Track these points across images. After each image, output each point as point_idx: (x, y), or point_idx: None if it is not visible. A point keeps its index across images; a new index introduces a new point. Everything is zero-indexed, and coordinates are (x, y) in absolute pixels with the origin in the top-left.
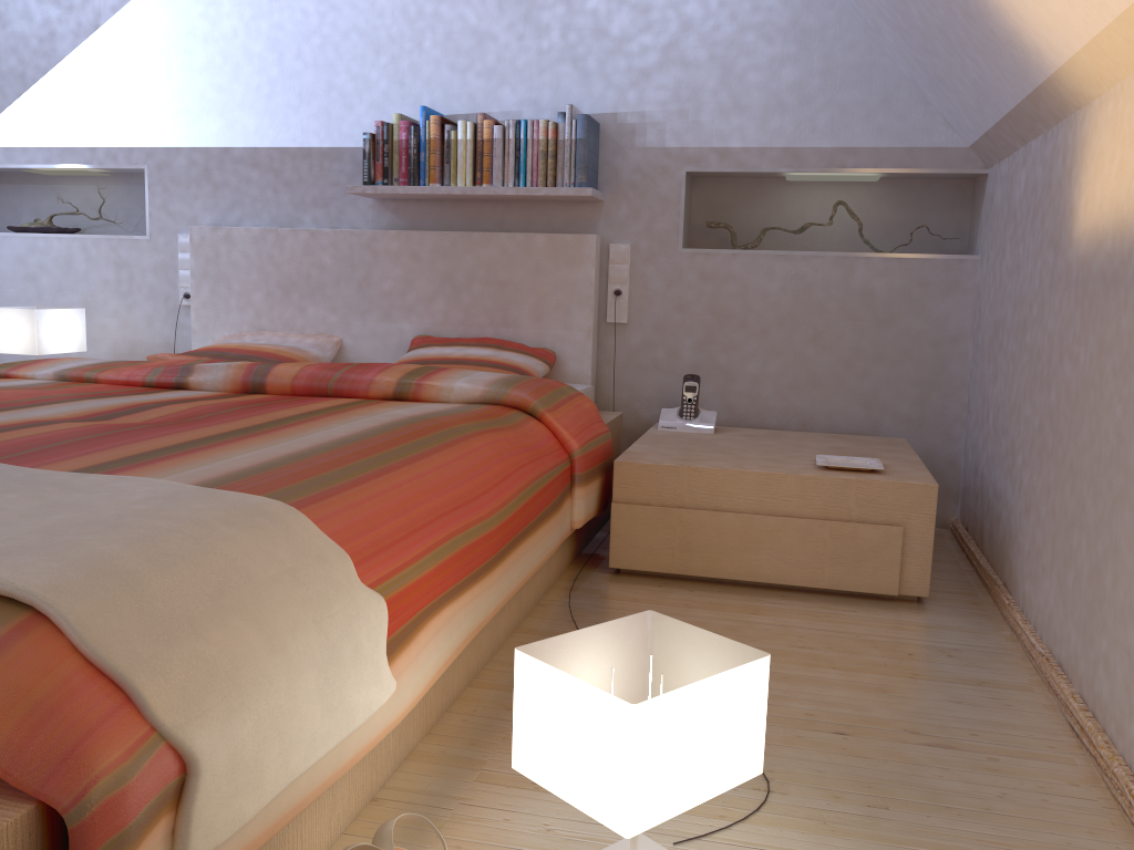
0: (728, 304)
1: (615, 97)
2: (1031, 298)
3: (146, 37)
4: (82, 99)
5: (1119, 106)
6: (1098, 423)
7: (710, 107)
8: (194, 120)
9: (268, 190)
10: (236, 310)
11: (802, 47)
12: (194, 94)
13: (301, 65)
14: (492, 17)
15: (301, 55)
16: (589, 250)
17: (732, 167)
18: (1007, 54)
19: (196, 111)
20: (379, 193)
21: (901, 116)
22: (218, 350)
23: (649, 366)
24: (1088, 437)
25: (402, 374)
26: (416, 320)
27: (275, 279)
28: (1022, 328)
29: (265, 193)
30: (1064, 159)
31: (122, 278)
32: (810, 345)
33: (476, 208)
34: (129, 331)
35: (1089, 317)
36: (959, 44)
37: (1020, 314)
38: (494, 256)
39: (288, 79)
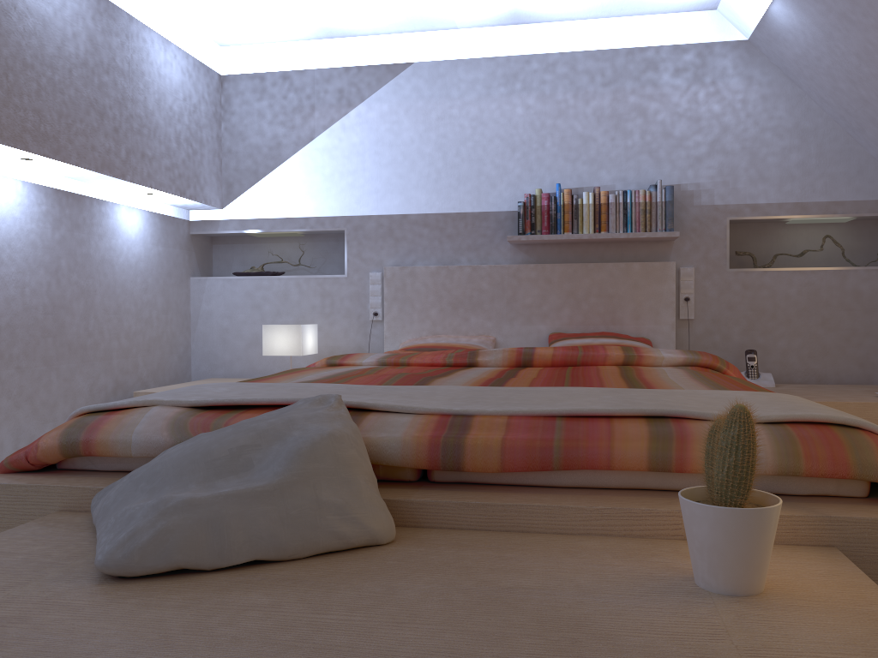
0: (762, 304)
1: (678, 174)
2: None
3: (348, 144)
4: (299, 185)
5: None
6: None
7: (743, 179)
8: (381, 197)
9: (435, 241)
10: (417, 321)
11: (802, 140)
12: (381, 180)
13: (459, 160)
14: (592, 126)
15: (459, 154)
16: (671, 272)
17: (760, 216)
18: None
19: (383, 191)
20: (530, 239)
21: (871, 181)
22: (425, 347)
23: (710, 347)
24: None
25: (621, 350)
26: (549, 322)
27: (446, 299)
28: None
29: (432, 243)
30: None
31: (325, 304)
32: (820, 328)
33: (584, 248)
34: (329, 340)
35: None
36: None
37: None
38: (604, 278)
39: (449, 169)
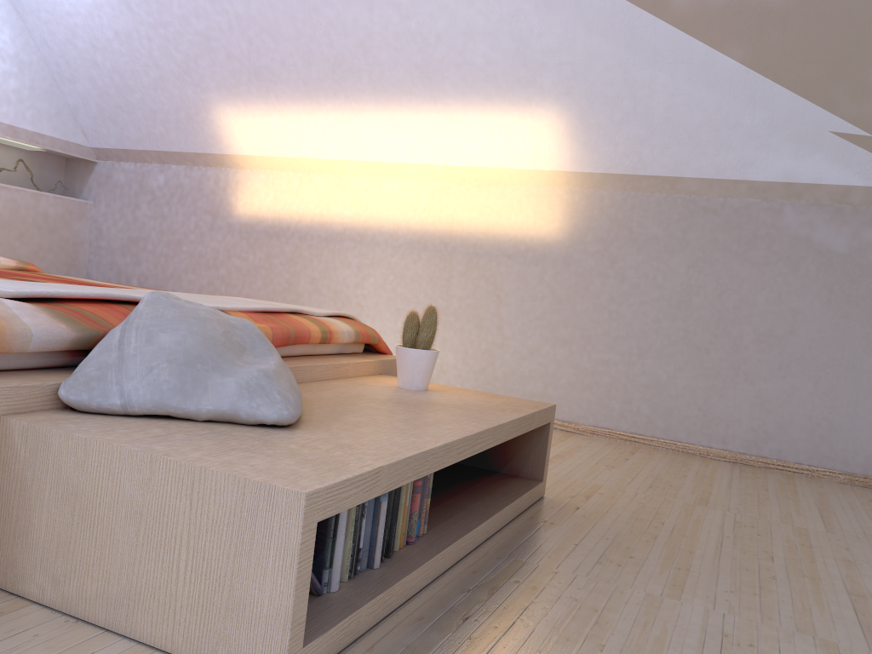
0: None
1: None
2: (186, 232)
3: None
4: None
5: (270, 178)
6: (270, 280)
7: None
8: None
9: None
10: None
11: (20, 70)
12: None
13: None
14: None
15: None
16: None
17: None
18: (202, 138)
19: None
20: None
21: (65, 124)
22: None
23: None
24: (262, 285)
25: None
26: None
27: None
28: (176, 243)
29: None
30: (217, 183)
31: None
32: (18, 241)
33: None
34: None
35: (255, 244)
36: (163, 120)
37: (171, 237)
38: None
39: None
